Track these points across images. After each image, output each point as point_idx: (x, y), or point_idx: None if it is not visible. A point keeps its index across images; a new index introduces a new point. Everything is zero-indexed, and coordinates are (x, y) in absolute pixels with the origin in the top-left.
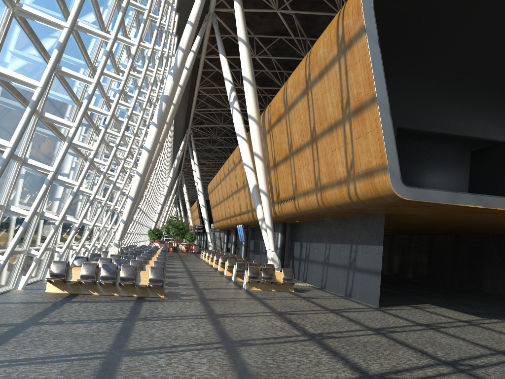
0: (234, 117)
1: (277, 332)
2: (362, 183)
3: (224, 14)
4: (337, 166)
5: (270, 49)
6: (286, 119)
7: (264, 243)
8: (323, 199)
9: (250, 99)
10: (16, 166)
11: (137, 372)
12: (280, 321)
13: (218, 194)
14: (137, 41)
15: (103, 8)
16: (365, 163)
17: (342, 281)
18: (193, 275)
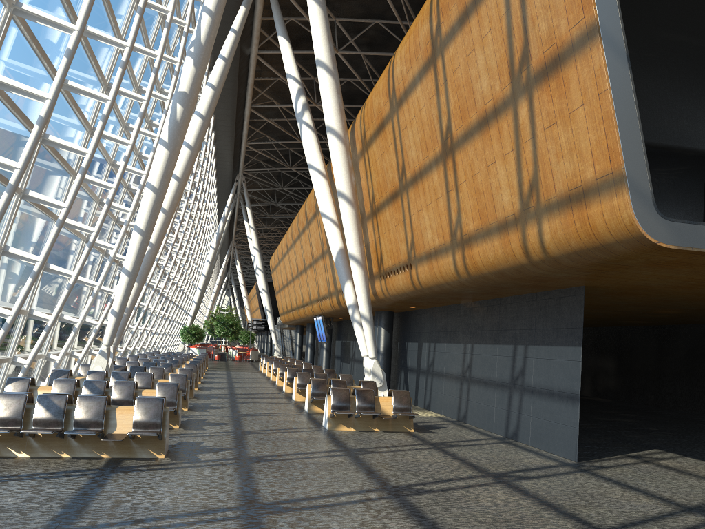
0: (305, 137)
1: None
2: (558, 221)
3: None
4: (498, 193)
5: (360, 43)
6: (393, 125)
7: (357, 345)
8: (468, 261)
9: (330, 99)
10: None
11: None
12: (400, 516)
13: (285, 270)
14: None
15: None
16: (567, 178)
17: (498, 410)
18: (238, 401)
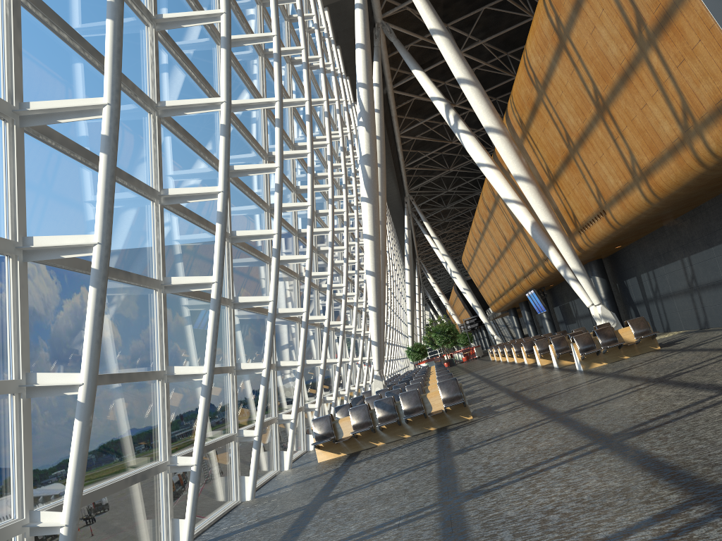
0: (466, 143)
1: (674, 403)
2: (717, 130)
3: (395, 18)
4: (658, 127)
5: (475, 32)
6: (545, 104)
7: (577, 303)
8: (654, 188)
9: (480, 105)
10: (228, 312)
11: (496, 514)
12: (667, 388)
13: (481, 263)
14: (306, 94)
15: (251, 74)
16: (710, 96)
17: None
18: (494, 381)
